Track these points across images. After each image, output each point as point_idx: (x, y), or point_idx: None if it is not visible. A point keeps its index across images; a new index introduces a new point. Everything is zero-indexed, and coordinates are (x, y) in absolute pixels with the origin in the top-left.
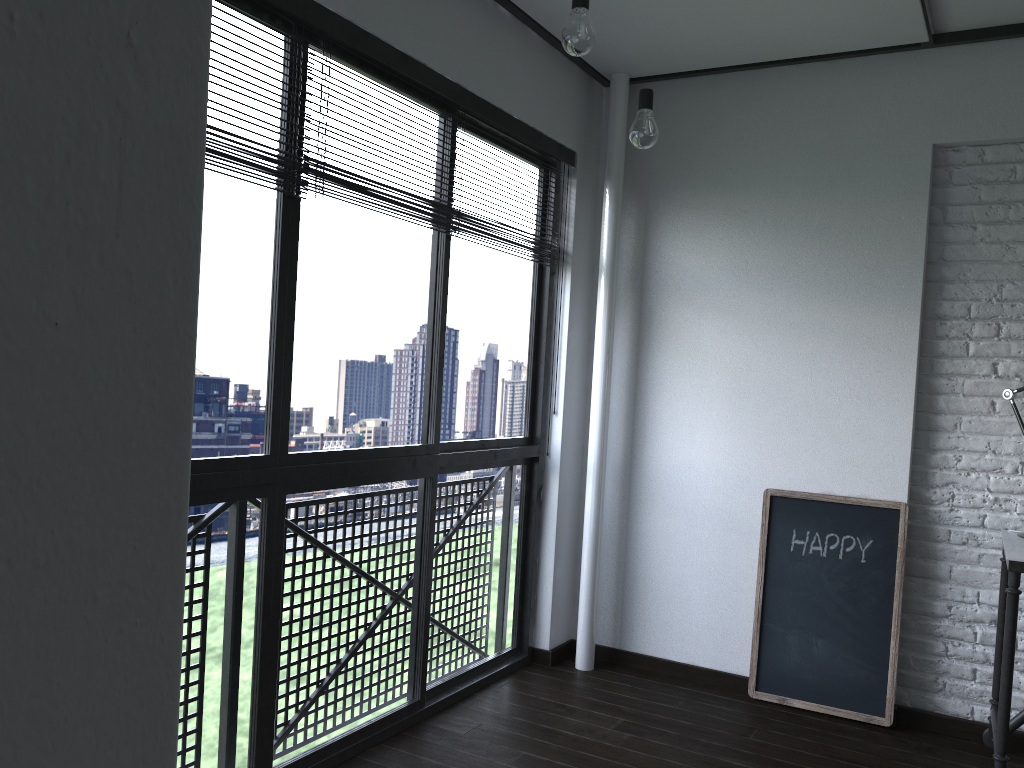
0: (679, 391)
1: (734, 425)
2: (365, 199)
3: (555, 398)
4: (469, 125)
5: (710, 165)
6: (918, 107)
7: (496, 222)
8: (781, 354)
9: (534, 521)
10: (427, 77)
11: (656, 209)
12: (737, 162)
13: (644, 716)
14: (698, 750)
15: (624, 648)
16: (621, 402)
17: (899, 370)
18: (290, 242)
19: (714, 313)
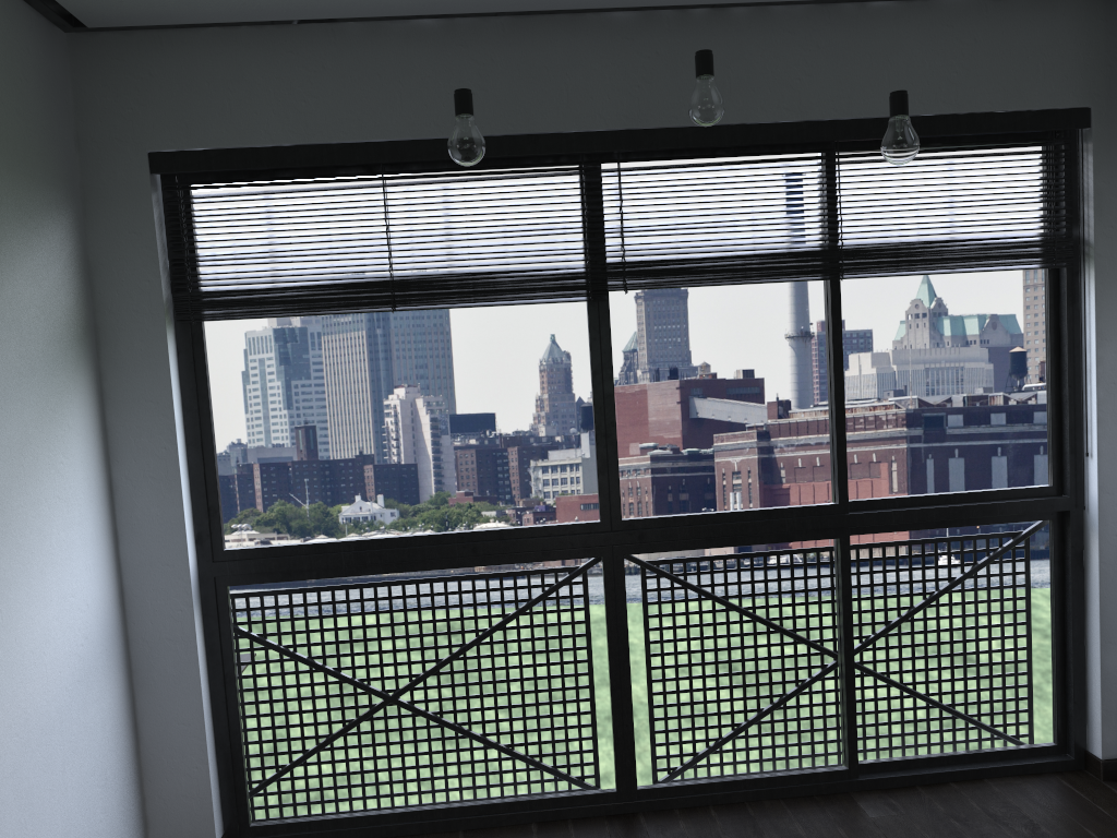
0: None
1: None
2: (686, 279)
3: (1086, 436)
4: (869, 144)
5: None
6: None
7: (918, 243)
8: None
9: (1070, 592)
10: (749, 135)
11: None
12: None
13: None
14: None
15: None
16: None
17: None
18: (601, 339)
19: None
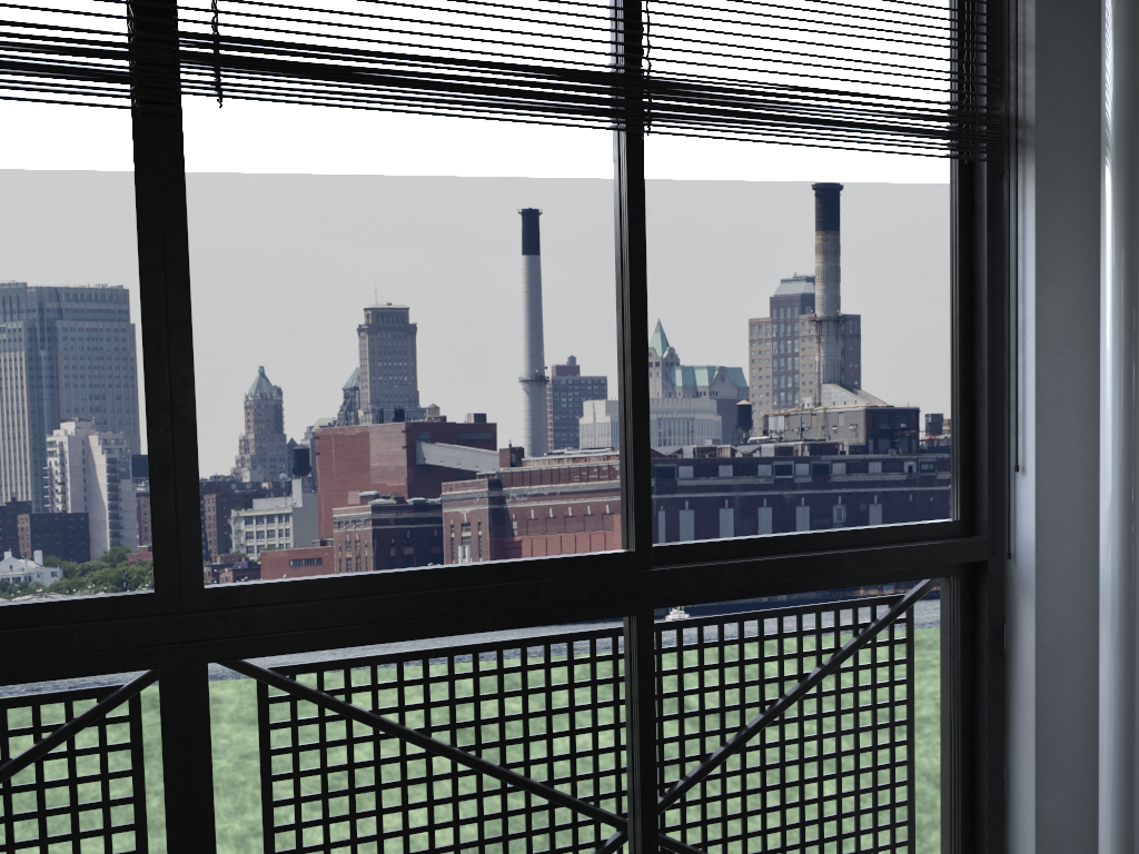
0: None
1: None
2: (351, 91)
3: (1016, 438)
4: None
5: None
6: None
7: (776, 87)
8: None
9: (986, 694)
10: None
11: None
12: None
13: None
14: None
15: None
16: None
17: None
18: (162, 199)
19: None
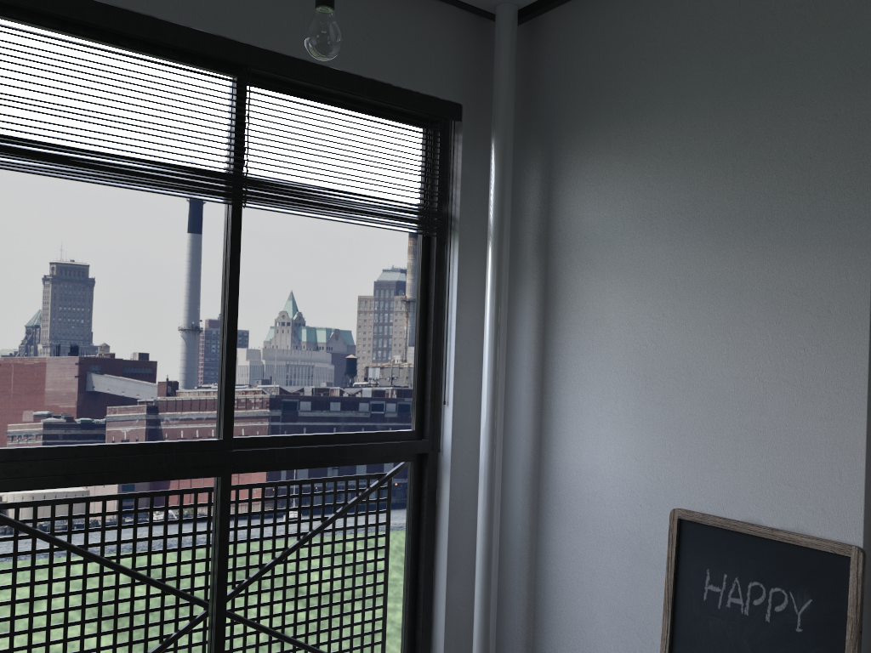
0: (584, 376)
1: (641, 420)
2: (68, 169)
3: (445, 386)
4: (280, 84)
5: (610, 92)
6: None
7: (319, 188)
8: (691, 325)
9: (424, 528)
10: (158, 30)
11: (559, 157)
12: (638, 82)
13: None
14: None
15: None
16: (530, 390)
17: (844, 342)
18: None
19: (617, 276)
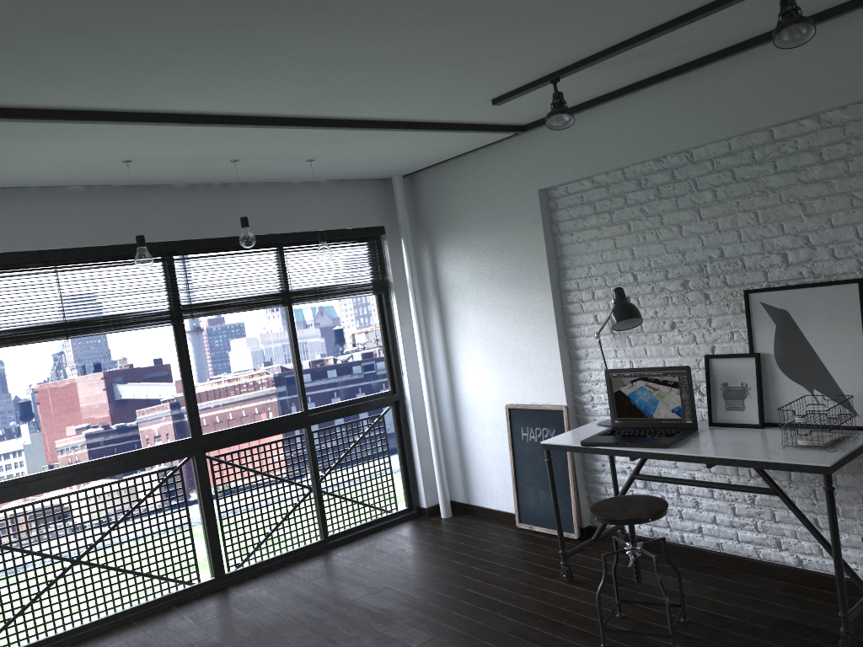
0: (464, 351)
1: (489, 368)
2: (222, 310)
3: (401, 366)
4: (297, 242)
5: (452, 217)
6: (528, 168)
7: (324, 287)
8: (500, 324)
9: (404, 436)
10: None
11: (435, 246)
12: (462, 213)
13: (443, 541)
14: (447, 557)
15: (470, 503)
16: (443, 360)
17: (549, 327)
18: (182, 343)
19: (469, 303)
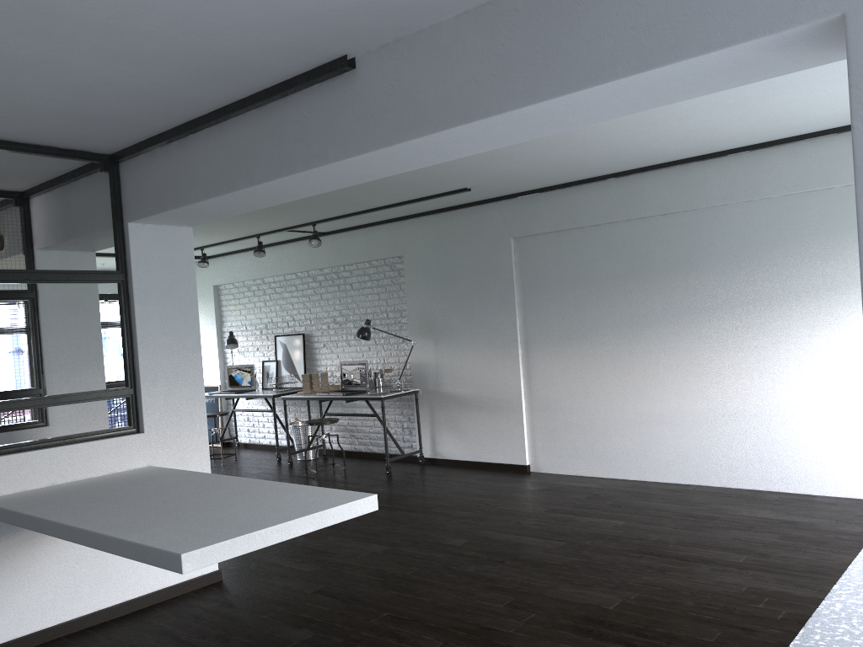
0: None
1: None
2: None
3: None
4: None
5: None
6: (209, 275)
7: (109, 322)
8: None
9: None
10: None
11: None
12: None
13: None
14: None
15: None
16: None
17: (215, 348)
18: None
19: None
